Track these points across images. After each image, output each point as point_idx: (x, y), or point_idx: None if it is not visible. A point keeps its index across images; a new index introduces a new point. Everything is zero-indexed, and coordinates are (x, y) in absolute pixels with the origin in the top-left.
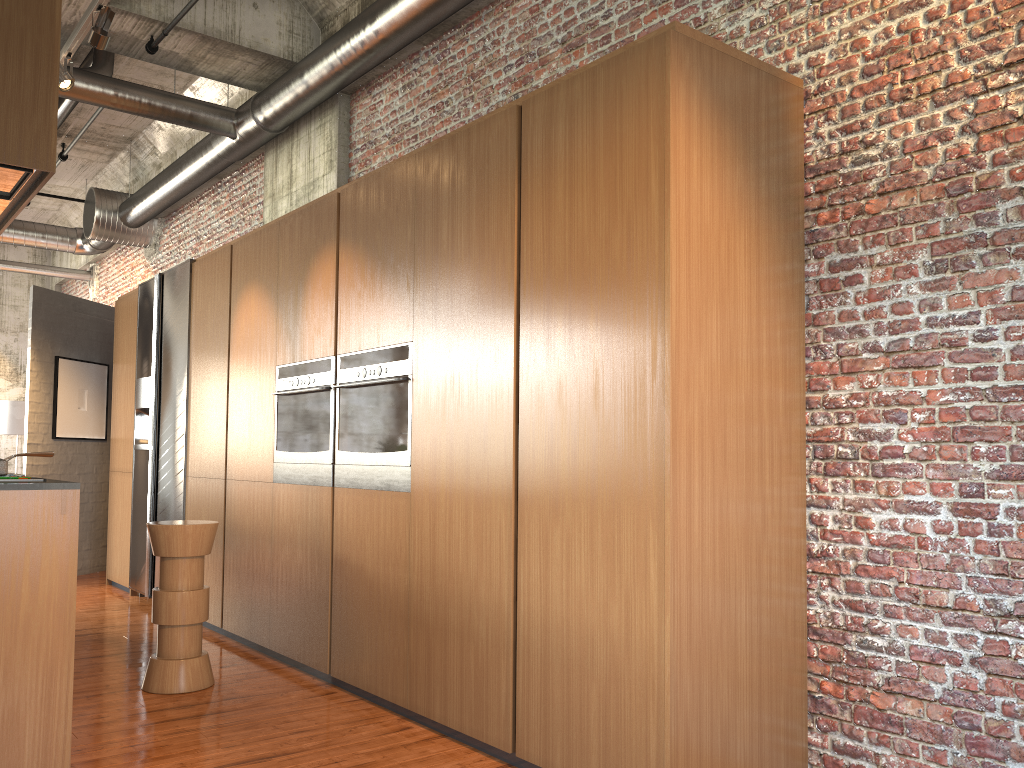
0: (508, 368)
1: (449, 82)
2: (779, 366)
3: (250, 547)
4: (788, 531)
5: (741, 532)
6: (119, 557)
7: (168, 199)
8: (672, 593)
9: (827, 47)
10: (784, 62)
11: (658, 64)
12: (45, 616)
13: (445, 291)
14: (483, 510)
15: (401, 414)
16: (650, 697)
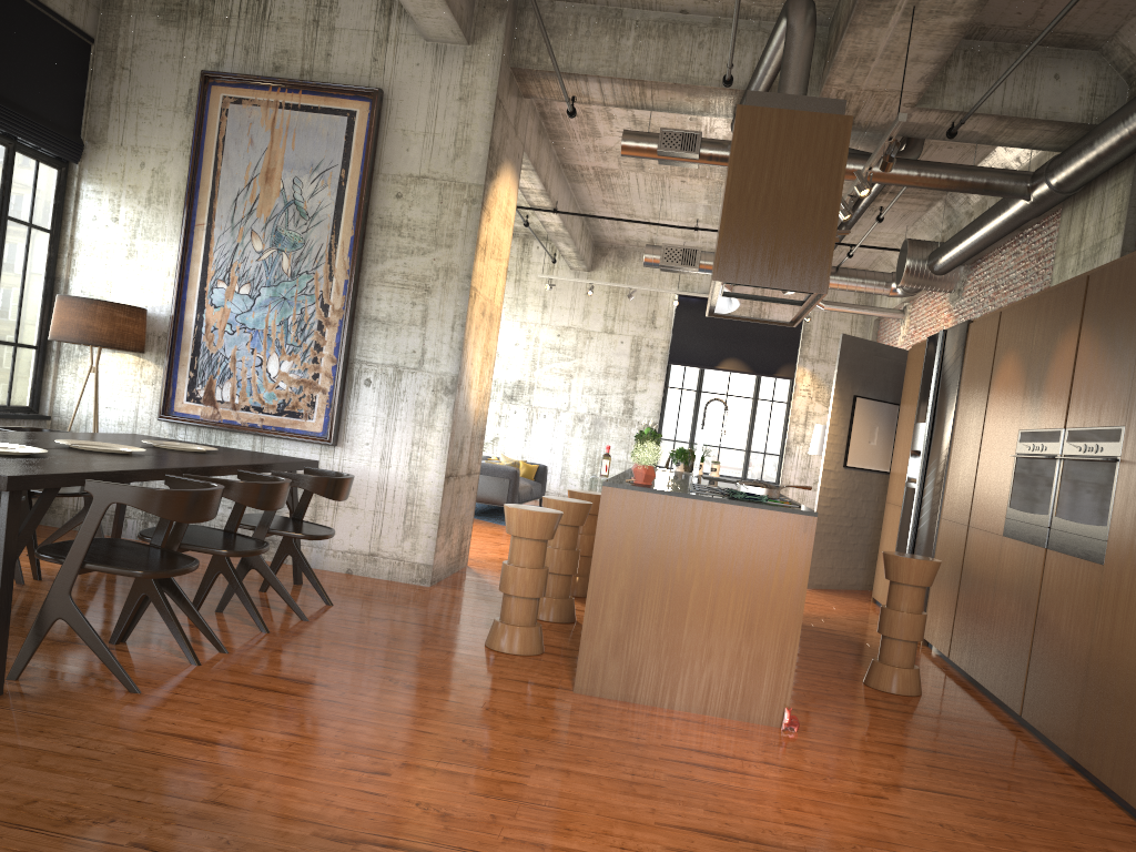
0: None
1: None
2: None
3: (977, 590)
4: None
5: None
6: (882, 580)
7: (969, 251)
8: None
9: None
10: None
11: None
12: (785, 598)
13: None
14: None
15: (1106, 492)
16: None
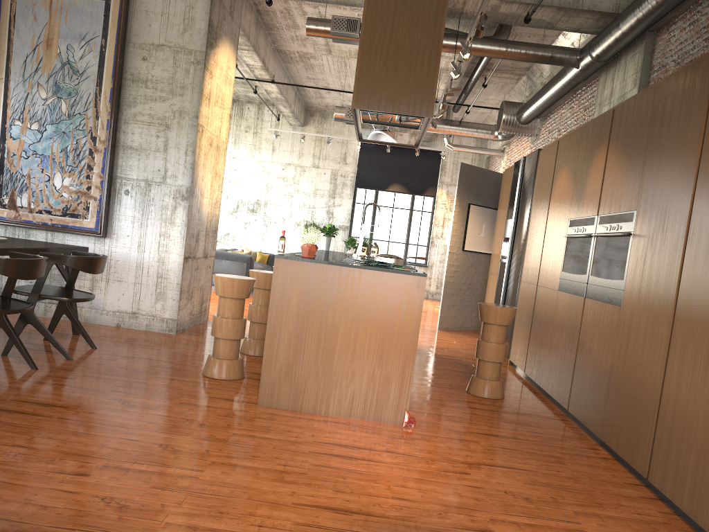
0: (682, 233)
1: None
2: None
3: (542, 327)
4: None
5: None
6: None
7: (542, 107)
8: None
9: None
10: None
11: None
12: (405, 335)
13: (657, 178)
14: (655, 324)
15: (623, 256)
16: None
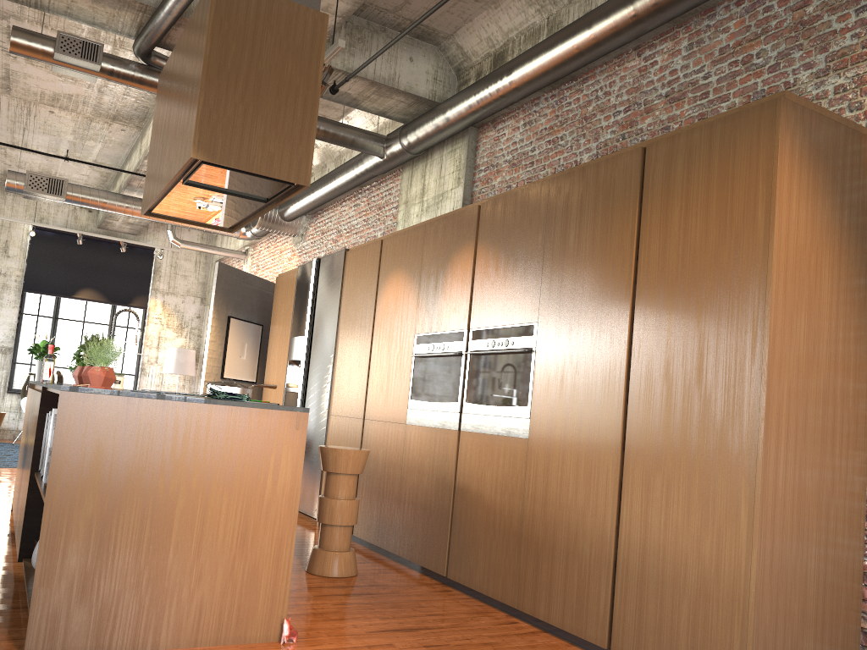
0: (622, 347)
1: (564, 122)
2: (851, 360)
3: (382, 473)
4: (851, 494)
5: (814, 490)
6: None
7: (320, 201)
8: (759, 531)
9: None
10: (863, 119)
11: (769, 122)
12: (280, 502)
13: (569, 285)
14: (593, 456)
15: (523, 377)
16: (735, 612)
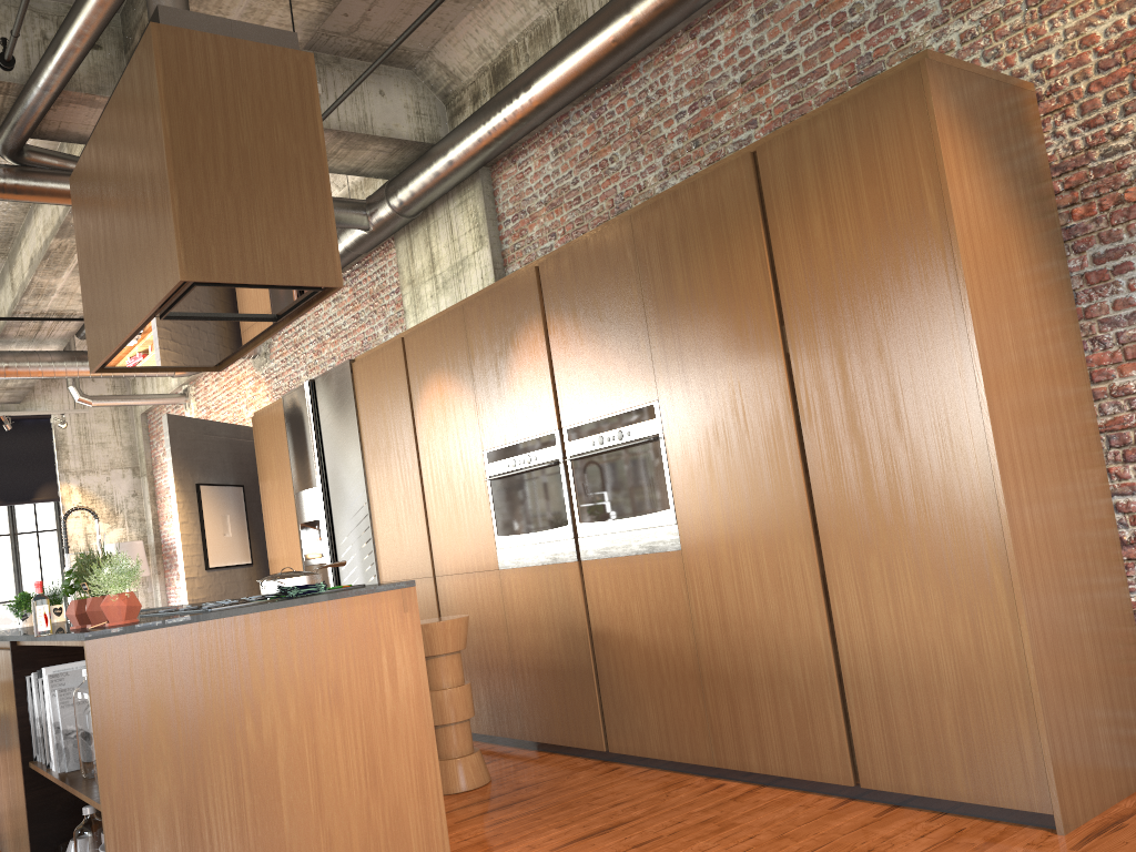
0: (784, 408)
1: (611, 138)
2: (1065, 363)
3: (479, 640)
4: (1101, 522)
5: (1065, 528)
6: None
7: None
8: (1022, 594)
9: (1052, 48)
10: (1005, 69)
11: (916, 92)
12: (407, 712)
13: (691, 344)
14: (777, 552)
15: (655, 474)
16: (1015, 698)
